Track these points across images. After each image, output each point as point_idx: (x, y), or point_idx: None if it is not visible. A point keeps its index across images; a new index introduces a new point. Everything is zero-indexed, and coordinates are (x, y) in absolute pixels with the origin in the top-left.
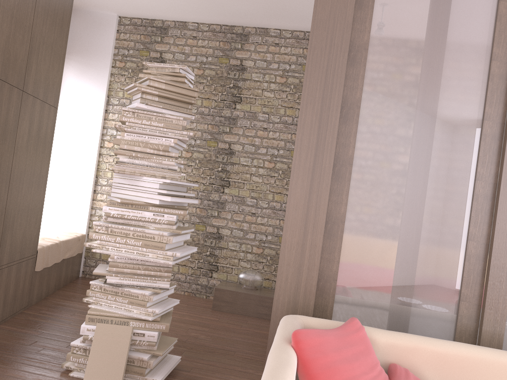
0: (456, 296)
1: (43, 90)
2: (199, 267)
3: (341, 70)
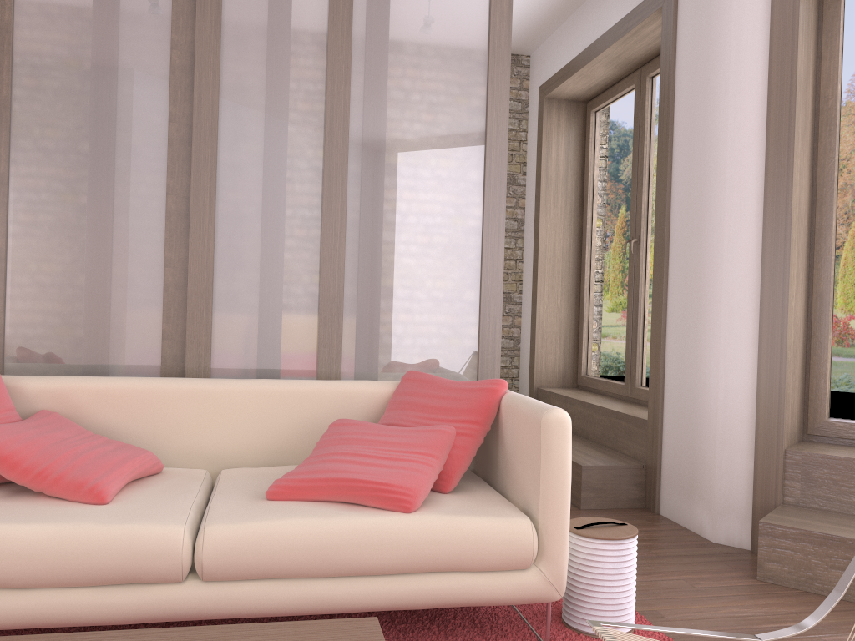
0: (158, 334)
1: None
2: None
3: None
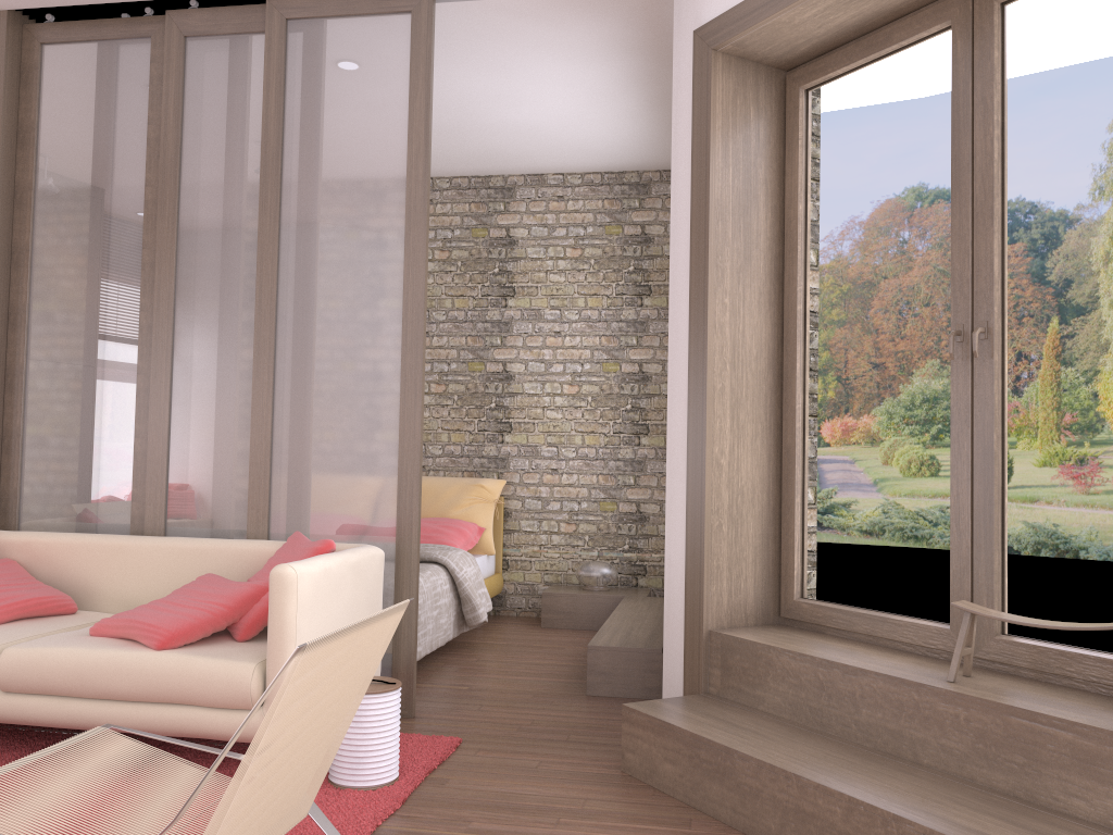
0: (130, 497)
1: None
2: None
3: None
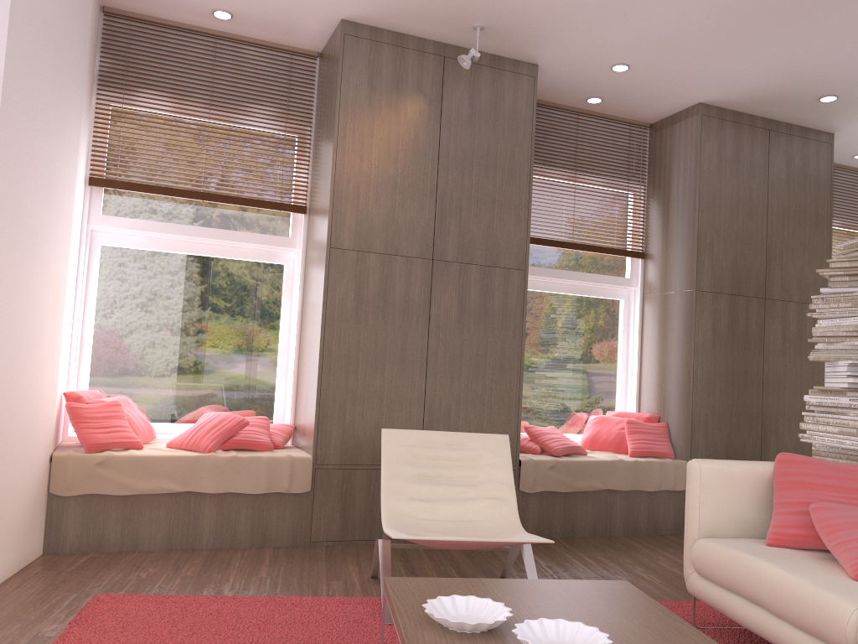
0: None
1: (798, 292)
2: None
3: None
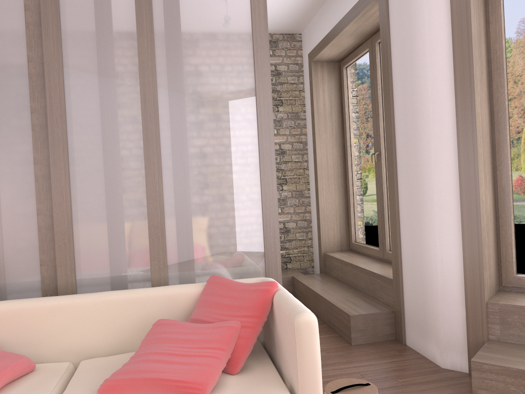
0: (38, 262)
1: None
2: None
3: None
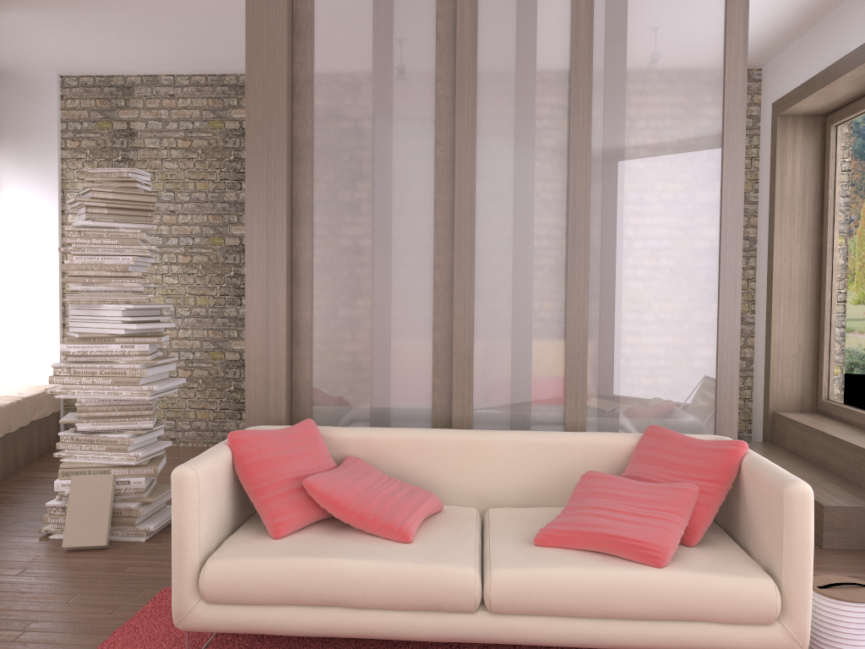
0: (429, 387)
1: None
2: (223, 408)
3: (282, 172)
